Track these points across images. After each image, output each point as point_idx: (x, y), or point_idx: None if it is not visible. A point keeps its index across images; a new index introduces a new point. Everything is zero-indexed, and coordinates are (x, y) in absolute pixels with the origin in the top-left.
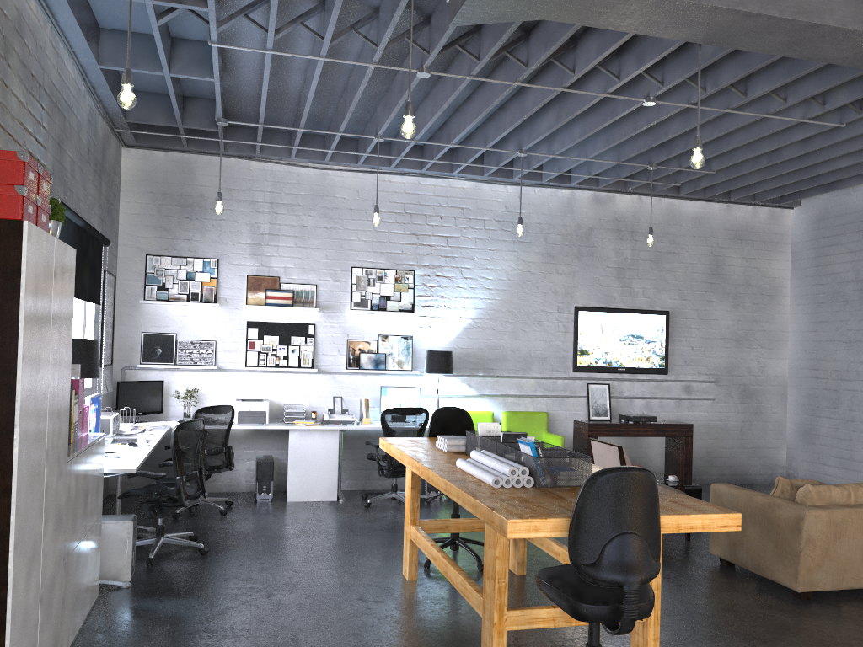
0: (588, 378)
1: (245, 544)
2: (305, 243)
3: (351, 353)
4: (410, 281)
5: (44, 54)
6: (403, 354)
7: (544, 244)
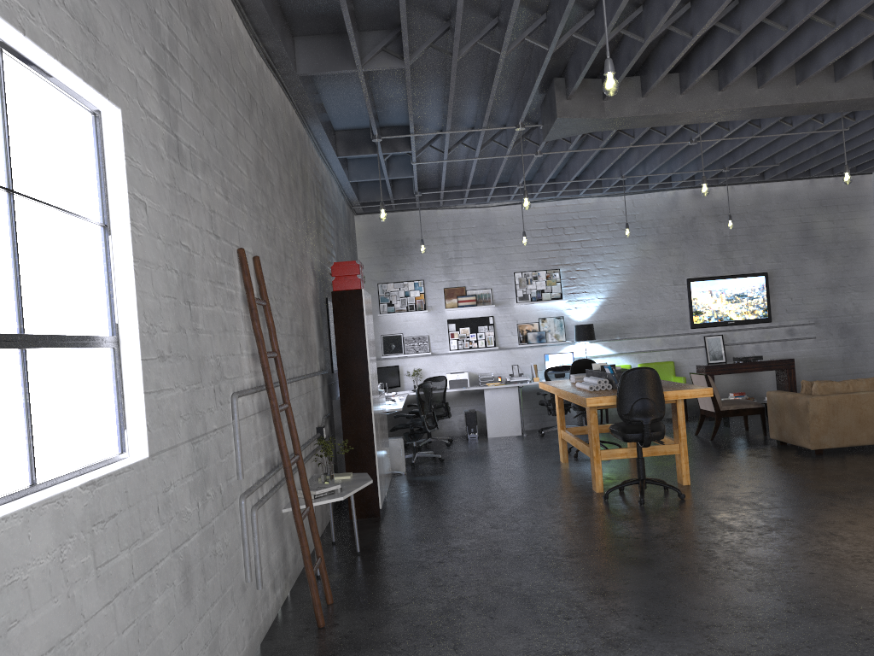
0: (704, 332)
1: (465, 456)
2: (480, 260)
3: (521, 333)
4: (557, 277)
5: (328, 189)
6: (558, 330)
7: (657, 235)
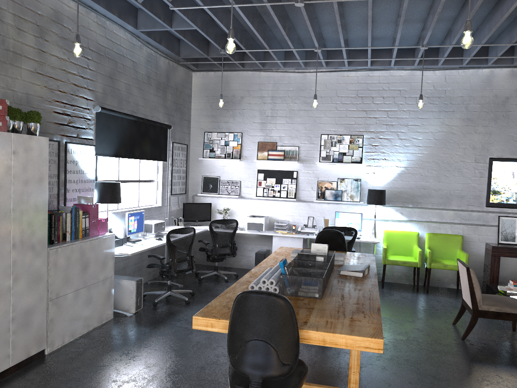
0: (499, 212)
1: None
2: (292, 120)
3: (320, 189)
4: (360, 142)
5: (87, 30)
6: (354, 191)
7: (465, 112)
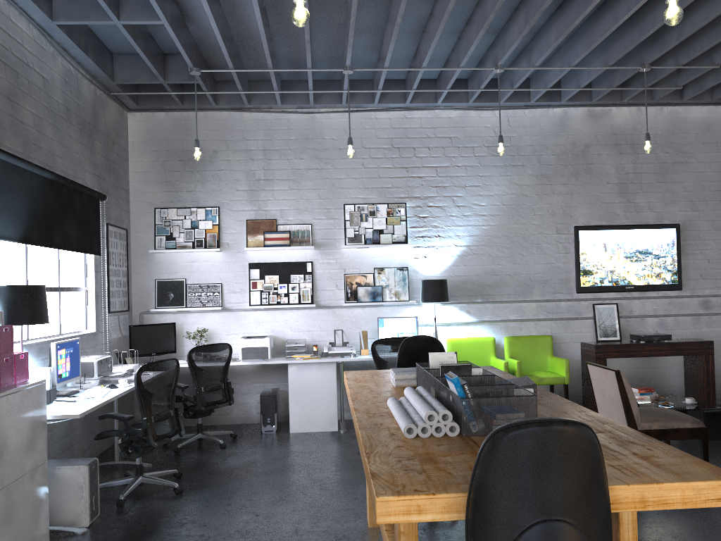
0: (594, 299)
1: (225, 481)
2: (298, 185)
3: (349, 287)
4: (402, 214)
5: None
6: (399, 285)
7: (538, 166)
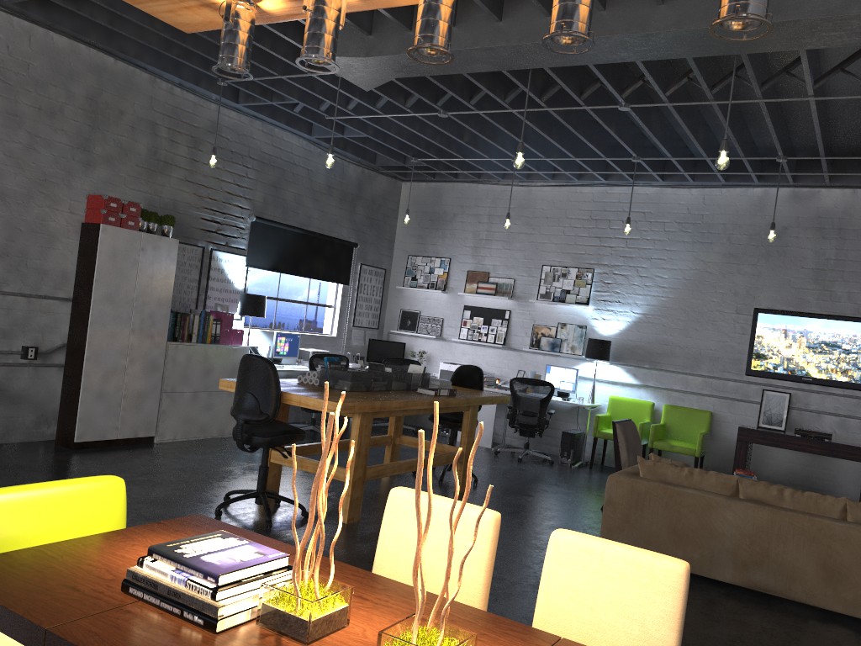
0: (764, 384)
1: None
2: (510, 245)
3: (535, 336)
4: (589, 278)
5: (250, 138)
6: (576, 340)
7: (727, 244)
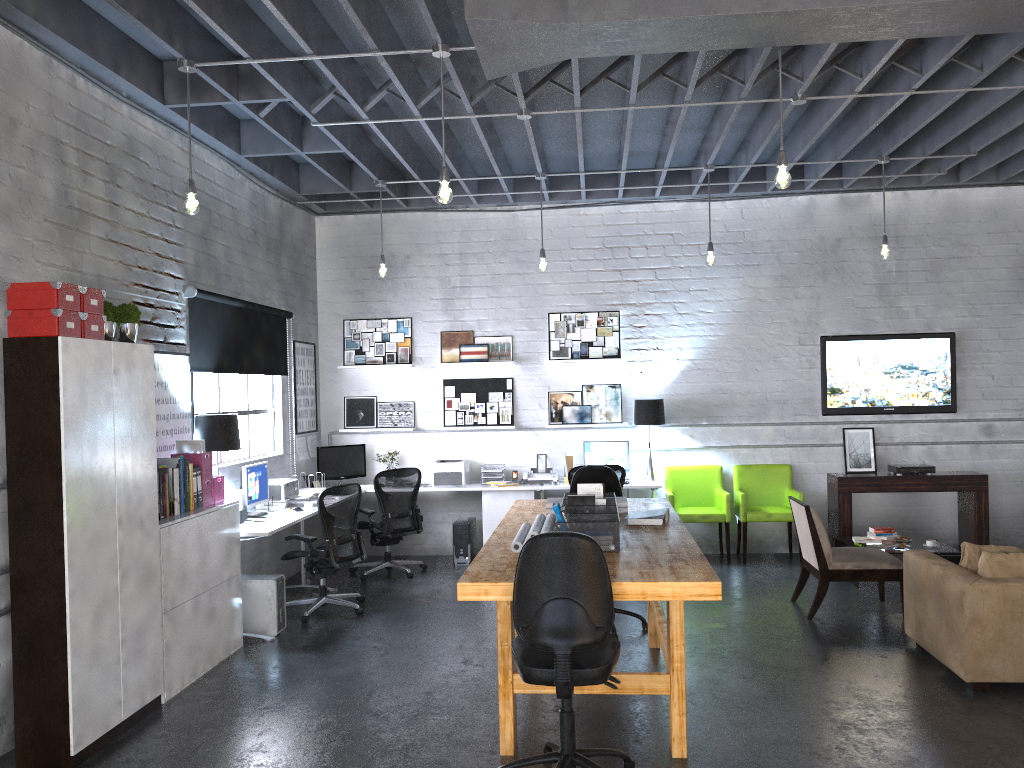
0: (843, 422)
1: (405, 606)
2: (498, 292)
3: (553, 407)
4: (615, 323)
5: (170, 162)
6: (611, 404)
7: (777, 265)
